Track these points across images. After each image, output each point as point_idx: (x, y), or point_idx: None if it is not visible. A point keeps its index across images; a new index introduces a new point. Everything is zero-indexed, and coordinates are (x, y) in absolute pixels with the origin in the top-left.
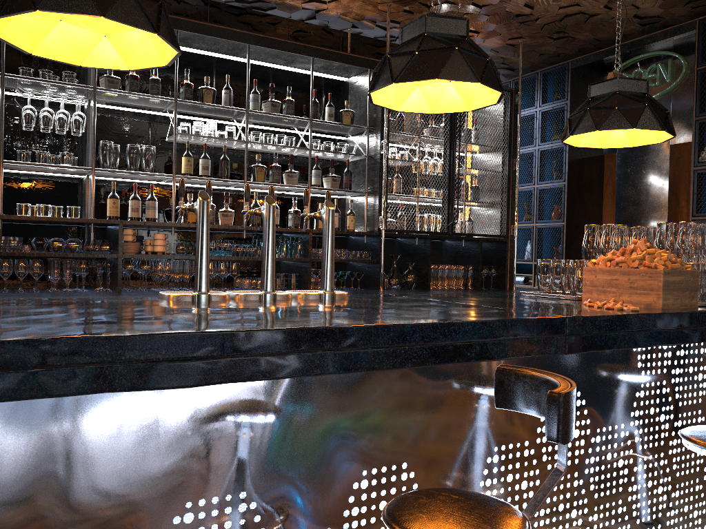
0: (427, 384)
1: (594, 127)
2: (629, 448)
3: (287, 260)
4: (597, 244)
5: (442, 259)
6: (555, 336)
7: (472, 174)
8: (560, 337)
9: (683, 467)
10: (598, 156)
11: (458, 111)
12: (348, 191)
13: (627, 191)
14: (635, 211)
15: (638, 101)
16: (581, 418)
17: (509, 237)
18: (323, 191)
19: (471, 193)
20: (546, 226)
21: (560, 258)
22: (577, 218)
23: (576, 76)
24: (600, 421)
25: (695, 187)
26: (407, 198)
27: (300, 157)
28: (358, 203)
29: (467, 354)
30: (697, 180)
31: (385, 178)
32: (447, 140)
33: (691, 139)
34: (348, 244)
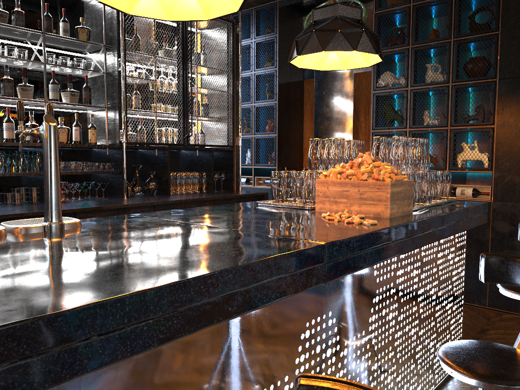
0: (179, 348)
1: (320, 48)
2: (368, 351)
3: (25, 174)
4: (321, 156)
5: (179, 166)
6: (316, 266)
7: (202, 93)
8: (321, 267)
9: (403, 353)
10: (299, 81)
11: (196, 20)
12: (88, 105)
13: (323, 109)
14: (329, 125)
15: (356, 26)
16: (332, 336)
17: (235, 147)
18: (62, 106)
19: (202, 110)
20: (262, 137)
21: (274, 163)
22: (286, 130)
23: (283, 14)
24: (347, 334)
25: (374, 106)
26: (146, 113)
27: (37, 71)
28: (99, 117)
29: (228, 309)
30: (375, 101)
31: (123, 94)
32: (180, 61)
33: (369, 69)
34: (92, 155)
